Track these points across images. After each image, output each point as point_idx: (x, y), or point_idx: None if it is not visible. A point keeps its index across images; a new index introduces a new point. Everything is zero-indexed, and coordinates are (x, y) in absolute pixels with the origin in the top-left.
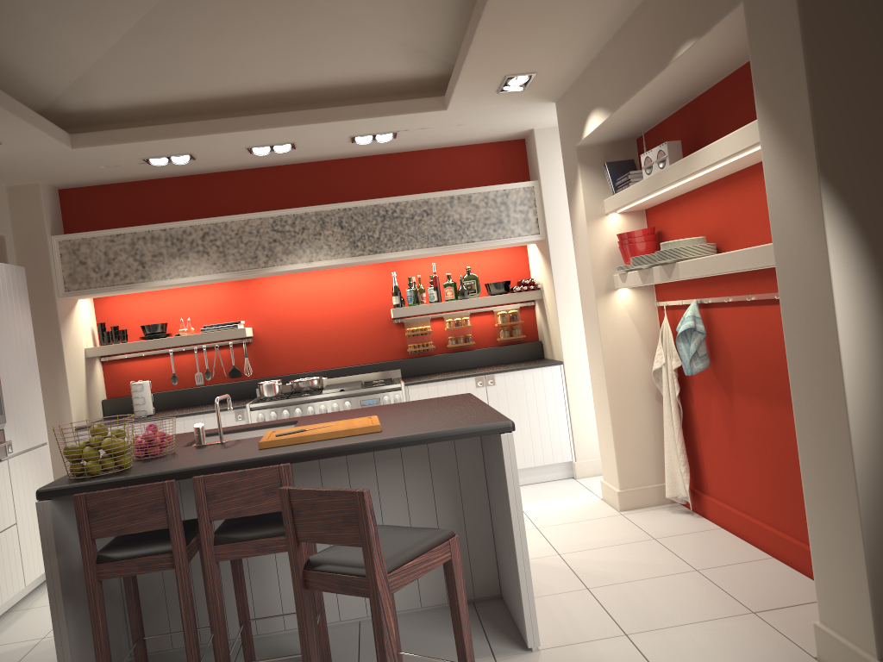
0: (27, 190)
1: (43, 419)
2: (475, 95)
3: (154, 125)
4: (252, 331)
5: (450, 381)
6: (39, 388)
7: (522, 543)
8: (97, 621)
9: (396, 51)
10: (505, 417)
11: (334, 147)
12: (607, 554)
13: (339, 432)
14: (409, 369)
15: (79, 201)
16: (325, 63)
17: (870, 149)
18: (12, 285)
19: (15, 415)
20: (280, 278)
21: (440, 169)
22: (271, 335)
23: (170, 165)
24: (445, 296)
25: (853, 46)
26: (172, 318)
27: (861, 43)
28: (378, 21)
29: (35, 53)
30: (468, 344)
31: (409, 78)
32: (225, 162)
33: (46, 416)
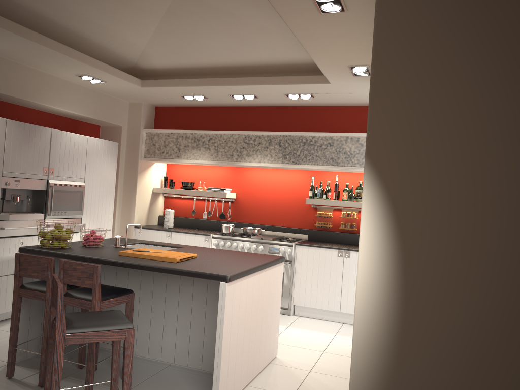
0: (137, 105)
1: (111, 217)
2: (340, 76)
3: (183, 78)
4: (235, 195)
5: (322, 248)
6: (112, 202)
7: (219, 349)
8: (13, 314)
9: (298, 46)
10: (233, 273)
11: (281, 99)
12: (334, 382)
13: (156, 257)
14: (313, 236)
15: (163, 113)
16: (260, 51)
17: (409, 144)
18: (107, 150)
19: (92, 212)
20: (255, 169)
21: (349, 119)
22: (244, 200)
23: (198, 100)
24: (342, 196)
25: (410, 68)
26: (199, 180)
27: (418, 66)
28: (278, 29)
29: (112, 40)
30: (351, 229)
31: (313, 63)
32: (226, 101)
33: (124, 217)
